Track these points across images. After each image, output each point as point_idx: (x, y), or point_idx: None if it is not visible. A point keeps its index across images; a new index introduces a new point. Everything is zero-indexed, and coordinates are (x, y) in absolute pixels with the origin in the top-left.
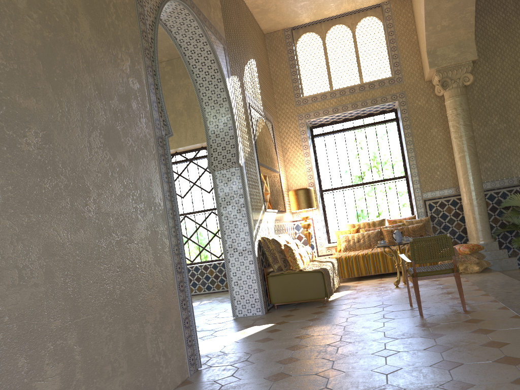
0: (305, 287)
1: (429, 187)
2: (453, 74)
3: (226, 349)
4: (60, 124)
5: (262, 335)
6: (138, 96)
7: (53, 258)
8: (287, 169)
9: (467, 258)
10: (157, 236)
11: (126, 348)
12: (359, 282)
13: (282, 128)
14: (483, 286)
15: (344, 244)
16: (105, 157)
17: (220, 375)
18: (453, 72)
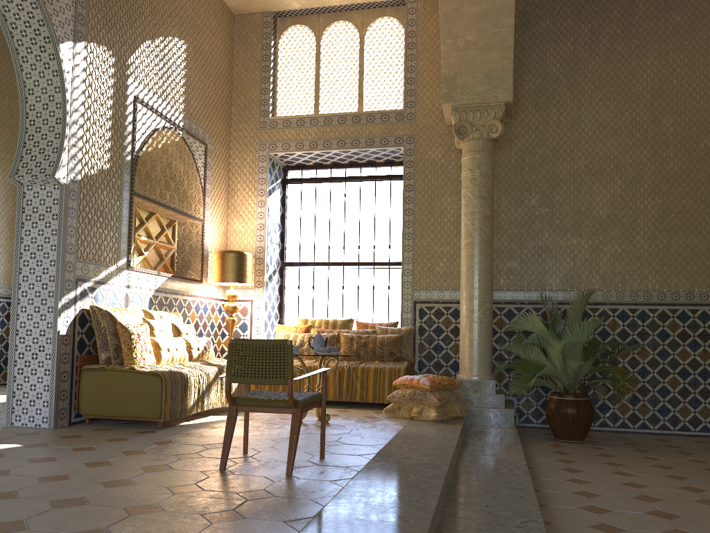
0: (132, 396)
1: (425, 284)
2: (475, 118)
3: None
4: None
5: None
6: None
7: None
8: (230, 221)
9: (427, 396)
10: None
11: None
12: None
13: (234, 158)
14: (398, 441)
15: None
16: None
17: None
18: (475, 114)
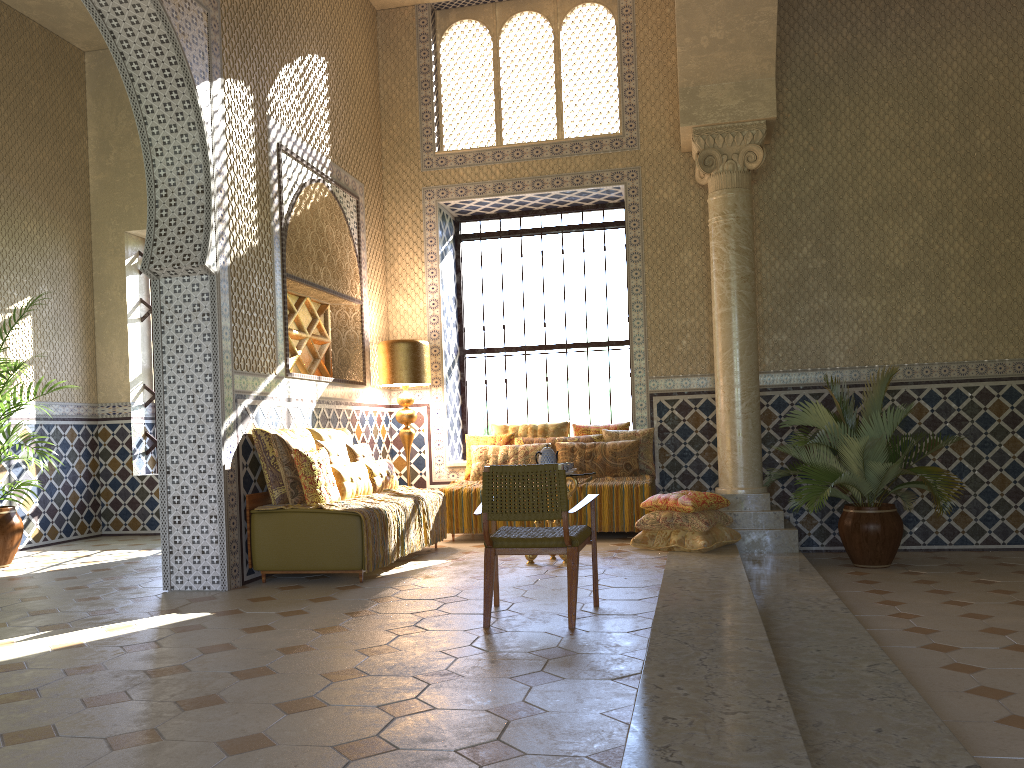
0: (323, 543)
1: (664, 369)
2: (726, 143)
3: (42, 658)
4: None
5: (151, 636)
6: None
7: None
8: (391, 299)
9: (689, 520)
10: None
11: None
12: None
13: (390, 211)
14: (673, 580)
15: (476, 463)
16: None
17: None
18: (726, 138)
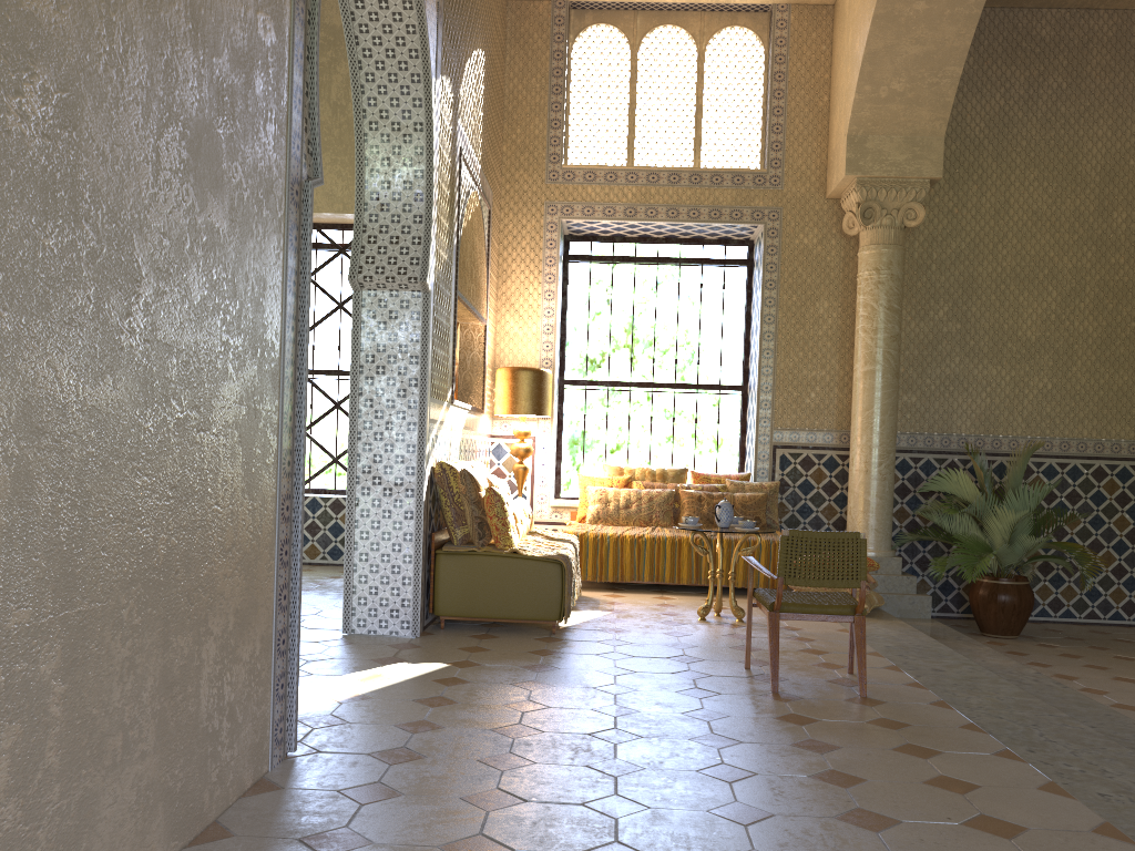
0: (518, 590)
1: (790, 421)
2: (888, 197)
3: (346, 712)
4: (102, 84)
5: (426, 689)
6: (271, 66)
7: (38, 440)
8: (500, 319)
9: None
10: (258, 423)
11: (159, 693)
12: (616, 594)
13: (507, 223)
14: (882, 647)
15: (595, 506)
16: (184, 200)
17: (348, 776)
18: (889, 193)
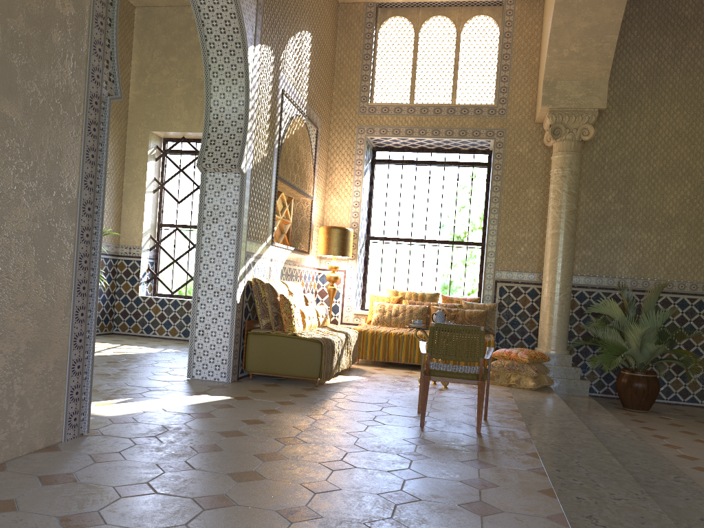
0: (295, 358)
1: (507, 265)
2: (570, 121)
3: (142, 416)
4: None
5: (203, 409)
6: (69, 27)
7: None
8: (327, 197)
9: (524, 368)
10: (53, 235)
11: None
12: (382, 368)
13: (333, 139)
14: (525, 407)
15: (376, 314)
16: None
17: (104, 448)
18: (570, 118)
